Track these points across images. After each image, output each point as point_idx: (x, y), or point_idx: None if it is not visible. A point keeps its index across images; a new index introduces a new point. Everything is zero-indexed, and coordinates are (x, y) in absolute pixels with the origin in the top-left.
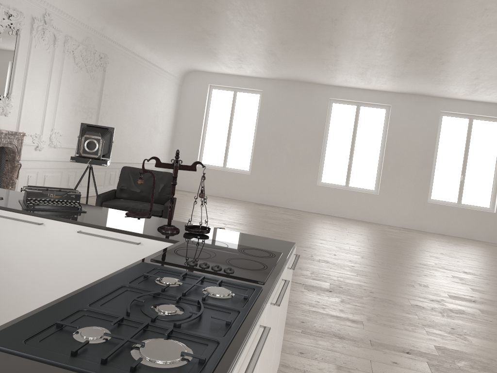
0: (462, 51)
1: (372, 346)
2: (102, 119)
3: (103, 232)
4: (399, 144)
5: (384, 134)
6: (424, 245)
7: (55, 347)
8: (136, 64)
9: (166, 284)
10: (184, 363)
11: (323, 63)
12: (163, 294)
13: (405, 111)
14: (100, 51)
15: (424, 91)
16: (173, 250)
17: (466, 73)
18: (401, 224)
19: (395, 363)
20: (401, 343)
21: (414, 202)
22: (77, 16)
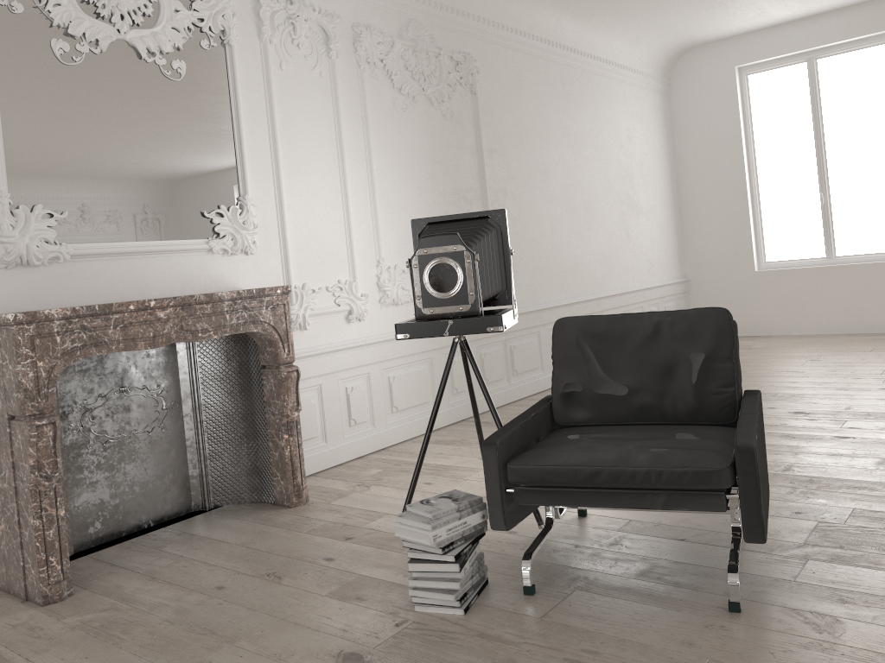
0: None
1: None
2: None
3: None
4: None
5: None
6: None
7: None
8: (548, 63)
9: None
10: None
11: None
12: None
13: None
14: (450, 48)
15: None
16: None
17: None
18: None
19: None
20: None
21: None
22: None
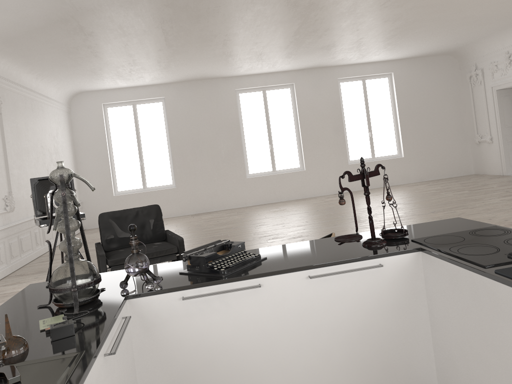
0: (374, 18)
1: None
2: (12, 172)
3: (335, 268)
4: (311, 117)
5: (295, 112)
6: (372, 201)
7: None
8: (26, 98)
9: None
10: None
11: (235, 54)
12: None
13: (308, 86)
14: None
15: (322, 63)
16: (458, 253)
17: (368, 38)
18: (332, 191)
19: None
20: None
21: (337, 168)
22: None
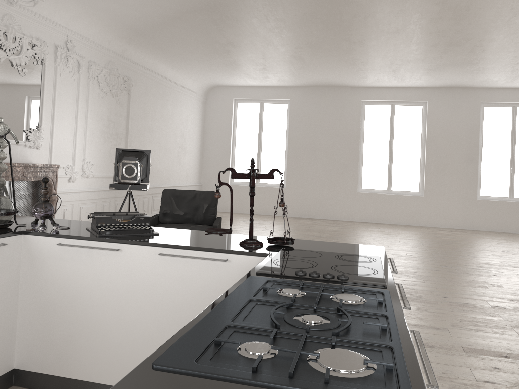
0: (504, 35)
1: (465, 352)
2: (131, 144)
3: (185, 252)
4: (440, 140)
5: (423, 132)
6: (483, 244)
7: (230, 365)
8: (159, 84)
9: (291, 295)
10: (372, 371)
11: (353, 63)
12: (296, 305)
13: (443, 106)
14: (123, 74)
15: (462, 83)
16: (272, 262)
17: (508, 58)
18: (451, 225)
19: (497, 369)
20: (495, 347)
21: (463, 201)
22: (98, 40)
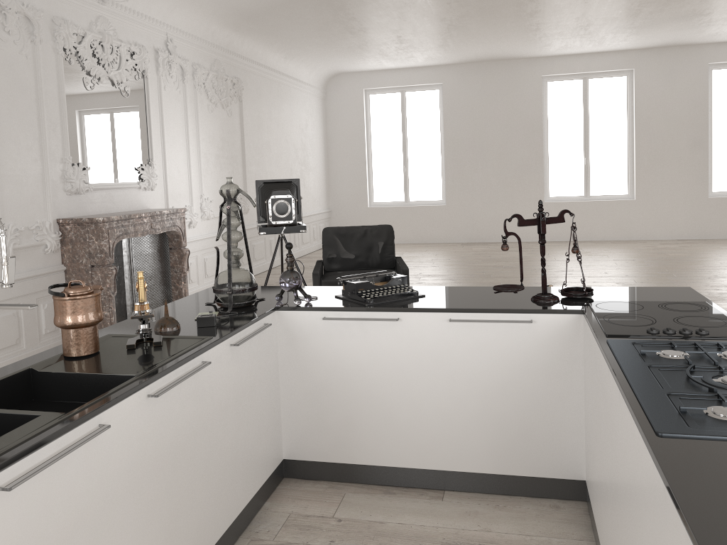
0: None
1: None
2: (249, 168)
3: (479, 315)
4: (655, 122)
5: (630, 112)
6: (726, 258)
7: (722, 428)
8: (272, 82)
9: (678, 357)
10: None
11: (537, 29)
12: (697, 367)
13: (655, 74)
14: (231, 75)
15: (682, 40)
16: (604, 321)
17: None
18: (674, 235)
19: None
20: None
21: (689, 201)
22: (200, 33)
